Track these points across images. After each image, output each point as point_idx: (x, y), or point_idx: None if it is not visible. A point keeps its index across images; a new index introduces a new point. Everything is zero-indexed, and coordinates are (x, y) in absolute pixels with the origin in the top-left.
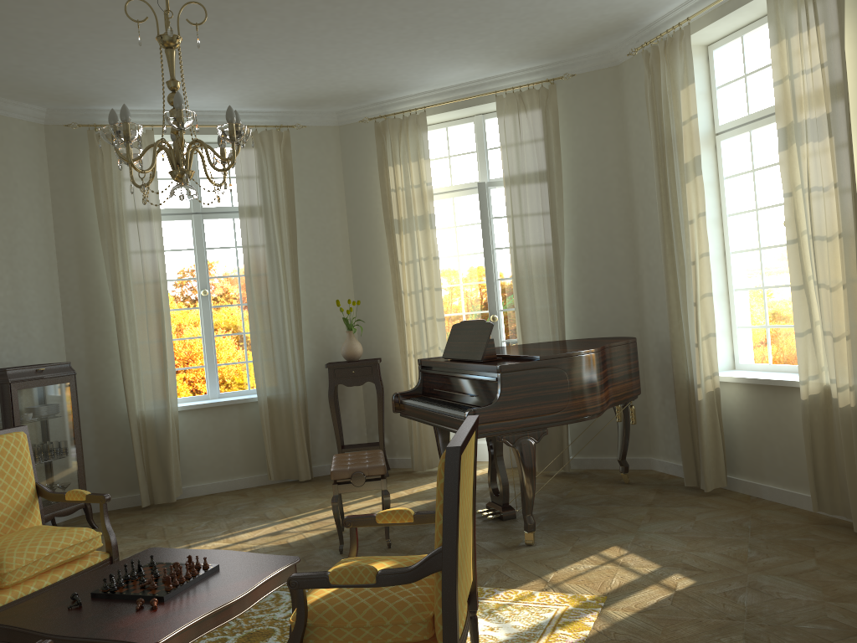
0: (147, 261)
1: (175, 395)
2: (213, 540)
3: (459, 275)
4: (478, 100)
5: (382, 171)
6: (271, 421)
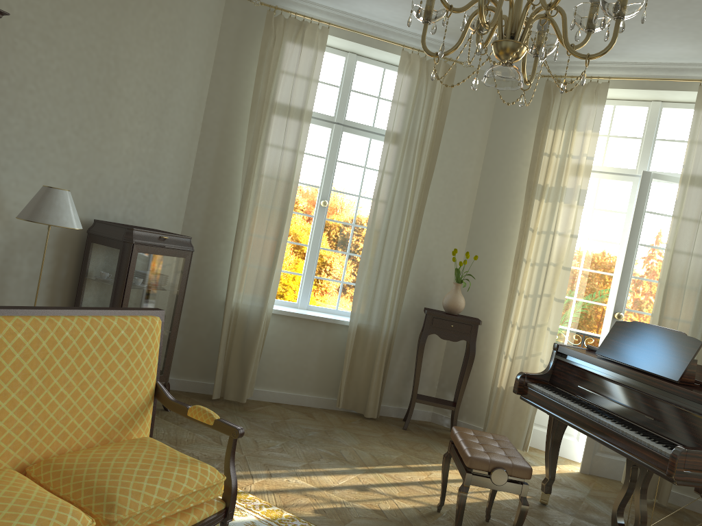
0: (286, 157)
1: (273, 297)
2: (294, 474)
3: (581, 258)
4: (670, 85)
5: (540, 132)
6: (353, 349)
